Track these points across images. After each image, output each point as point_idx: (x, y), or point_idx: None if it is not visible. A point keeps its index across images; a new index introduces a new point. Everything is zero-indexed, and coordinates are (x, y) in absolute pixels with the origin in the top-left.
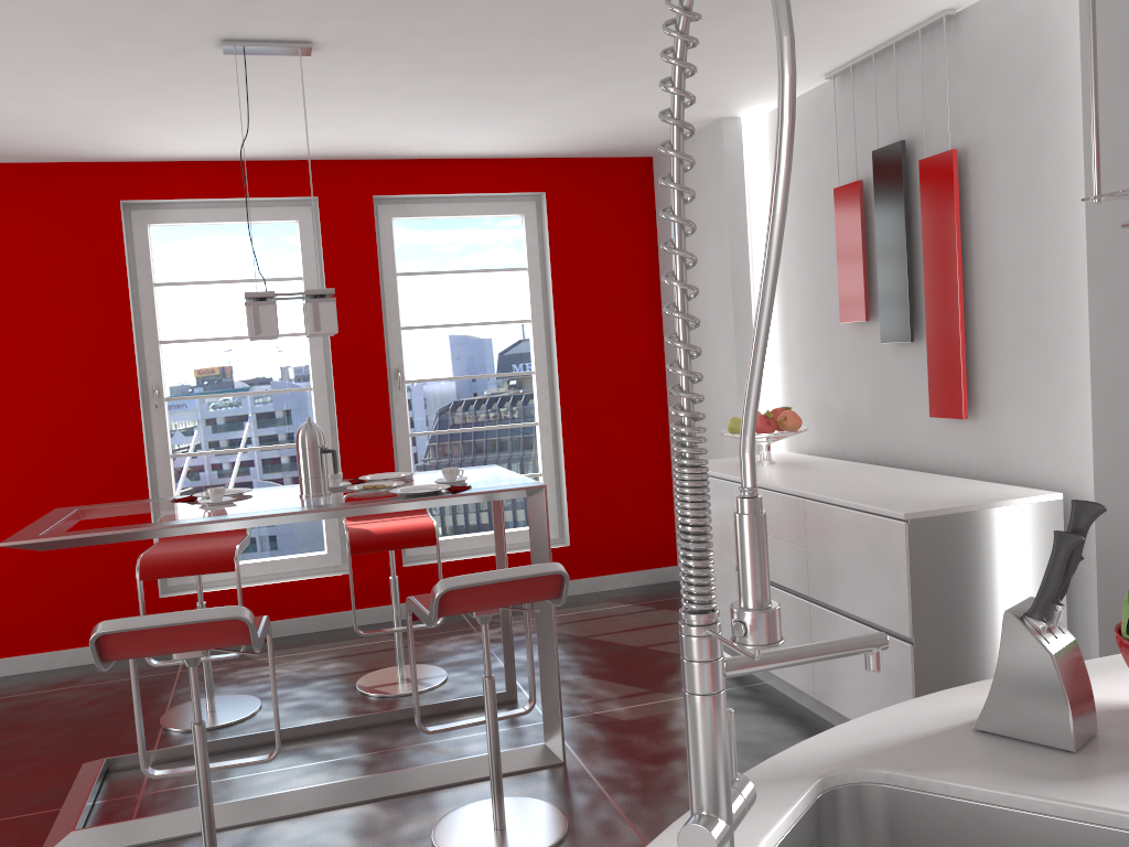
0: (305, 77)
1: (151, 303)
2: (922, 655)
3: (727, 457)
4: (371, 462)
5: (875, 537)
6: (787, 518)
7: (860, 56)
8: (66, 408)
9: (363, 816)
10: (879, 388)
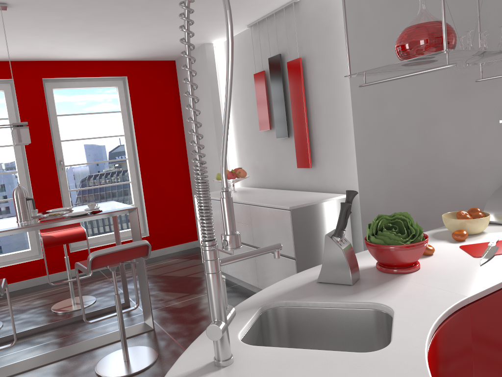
0: (4, 20)
1: None
2: (299, 264)
3: (216, 191)
4: (50, 205)
5: (279, 218)
6: (243, 214)
7: (261, 18)
8: None
9: (60, 366)
10: (277, 157)
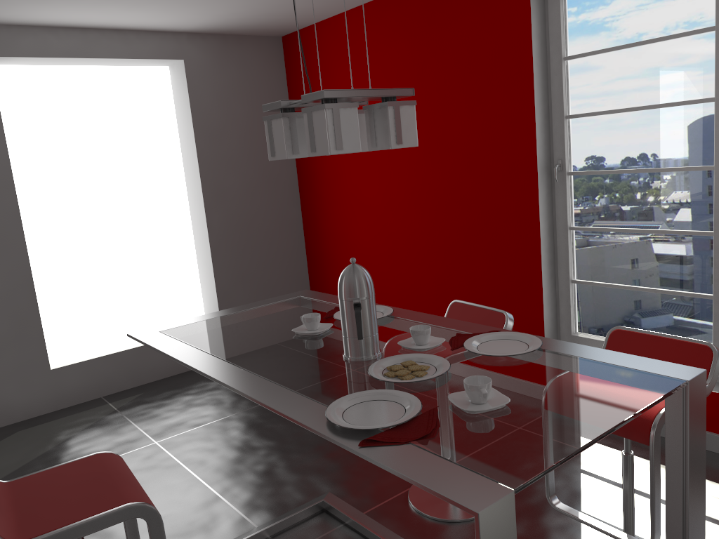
0: None
1: (559, 79)
2: None
3: None
4: None
5: None
6: None
7: None
8: (488, 179)
9: None
10: None
